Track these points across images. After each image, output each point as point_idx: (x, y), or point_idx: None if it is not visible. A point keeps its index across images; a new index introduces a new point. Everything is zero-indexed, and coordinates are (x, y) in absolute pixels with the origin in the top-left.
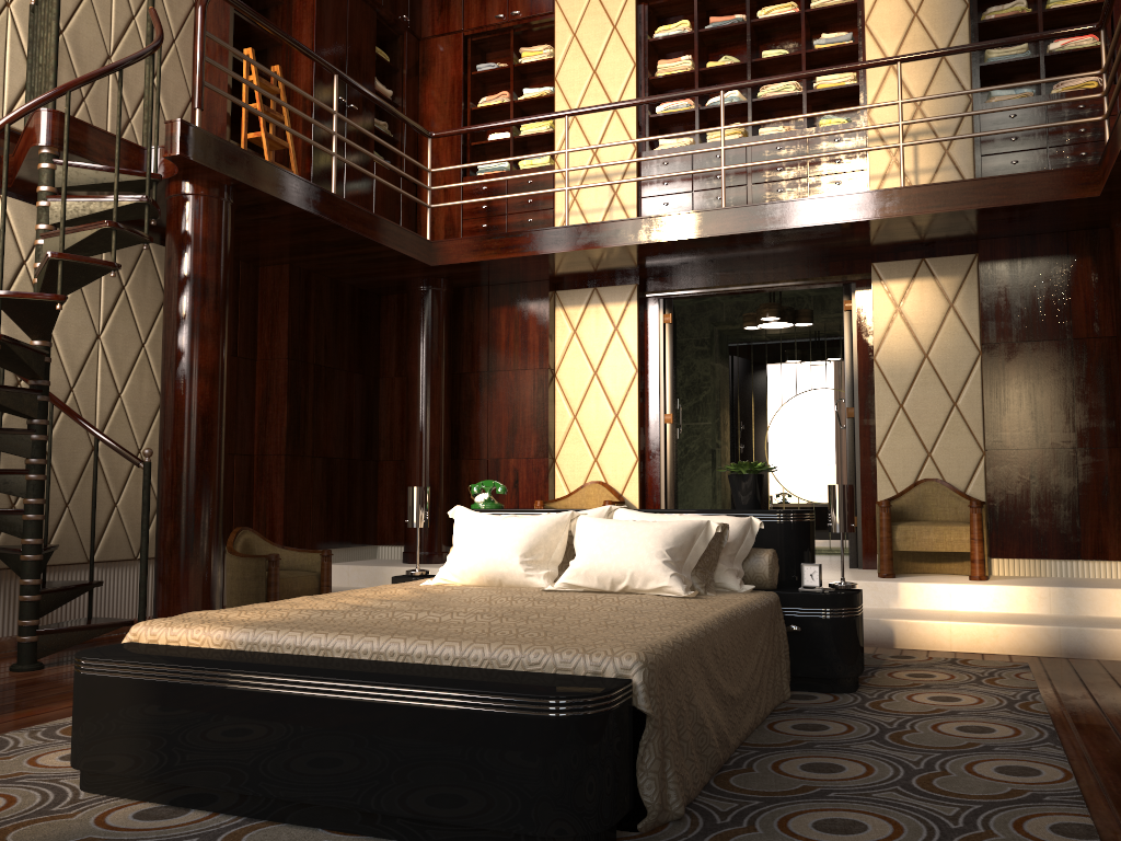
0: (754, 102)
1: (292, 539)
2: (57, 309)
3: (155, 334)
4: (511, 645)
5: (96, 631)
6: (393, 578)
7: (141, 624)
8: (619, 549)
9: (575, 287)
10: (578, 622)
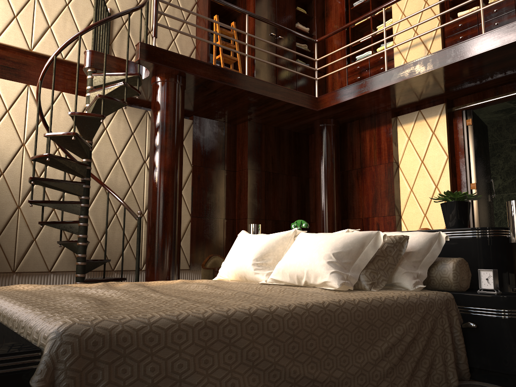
0: None
1: None
2: (72, 139)
3: None
4: (30, 310)
5: None
6: None
7: None
8: (302, 253)
9: (408, 112)
10: (156, 299)
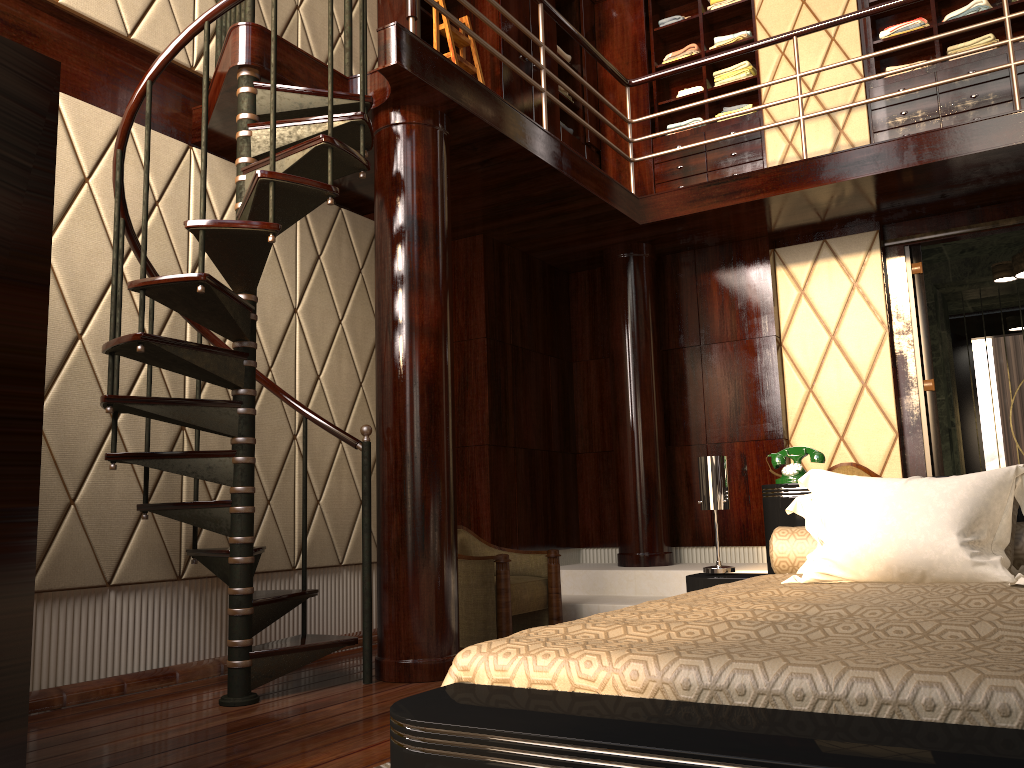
0: (1010, 7)
1: (500, 540)
2: (269, 241)
3: (352, 310)
4: None
5: (316, 652)
6: (691, 578)
7: (473, 651)
8: None
9: (797, 242)
10: None
